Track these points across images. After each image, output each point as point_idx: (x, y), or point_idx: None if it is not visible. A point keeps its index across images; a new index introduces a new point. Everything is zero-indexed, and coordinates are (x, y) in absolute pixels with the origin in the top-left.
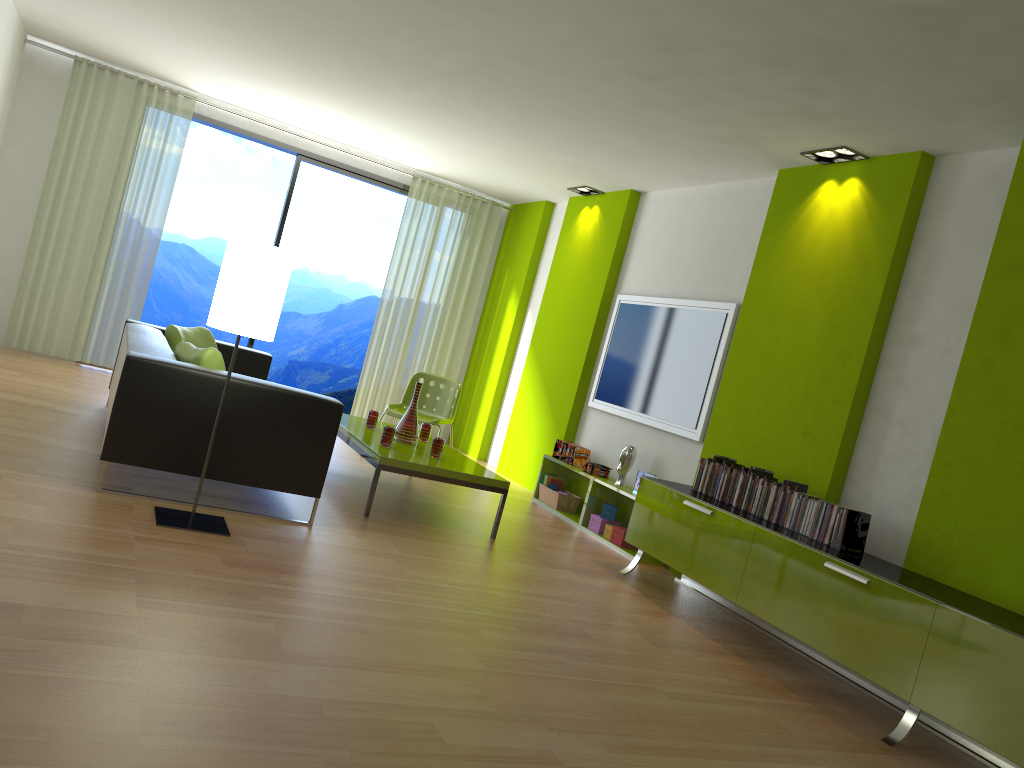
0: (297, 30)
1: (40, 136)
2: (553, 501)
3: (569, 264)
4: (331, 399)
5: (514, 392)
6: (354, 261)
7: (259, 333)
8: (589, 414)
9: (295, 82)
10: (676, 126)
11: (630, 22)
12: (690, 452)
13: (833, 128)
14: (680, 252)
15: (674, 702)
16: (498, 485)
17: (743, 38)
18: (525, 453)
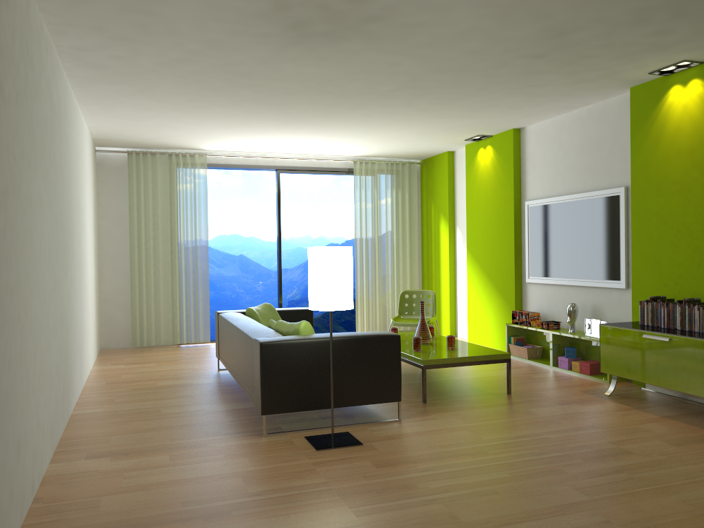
0: (282, 95)
1: (119, 208)
2: (523, 354)
3: (480, 190)
4: (390, 333)
5: (463, 285)
6: (312, 224)
7: (345, 305)
8: (528, 287)
9: (275, 126)
10: (553, 81)
11: (528, 26)
12: (620, 297)
13: (677, 51)
14: (565, 162)
15: None
16: (503, 357)
17: (614, 13)
18: (487, 325)
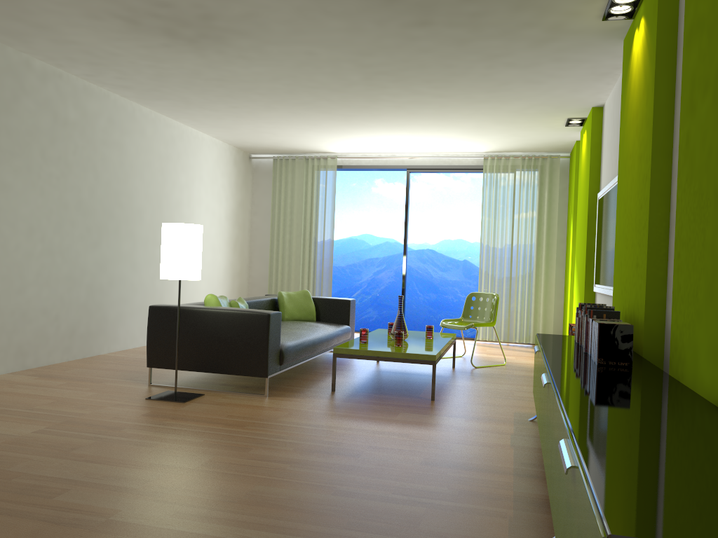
0: (287, 95)
1: (267, 206)
2: None
3: (581, 183)
4: (264, 311)
5: None
6: None
7: (178, 276)
8: (596, 298)
9: (344, 125)
10: (506, 46)
11: None
12: None
13: None
14: (613, 142)
15: (329, 496)
16: (426, 358)
17: None
18: None
